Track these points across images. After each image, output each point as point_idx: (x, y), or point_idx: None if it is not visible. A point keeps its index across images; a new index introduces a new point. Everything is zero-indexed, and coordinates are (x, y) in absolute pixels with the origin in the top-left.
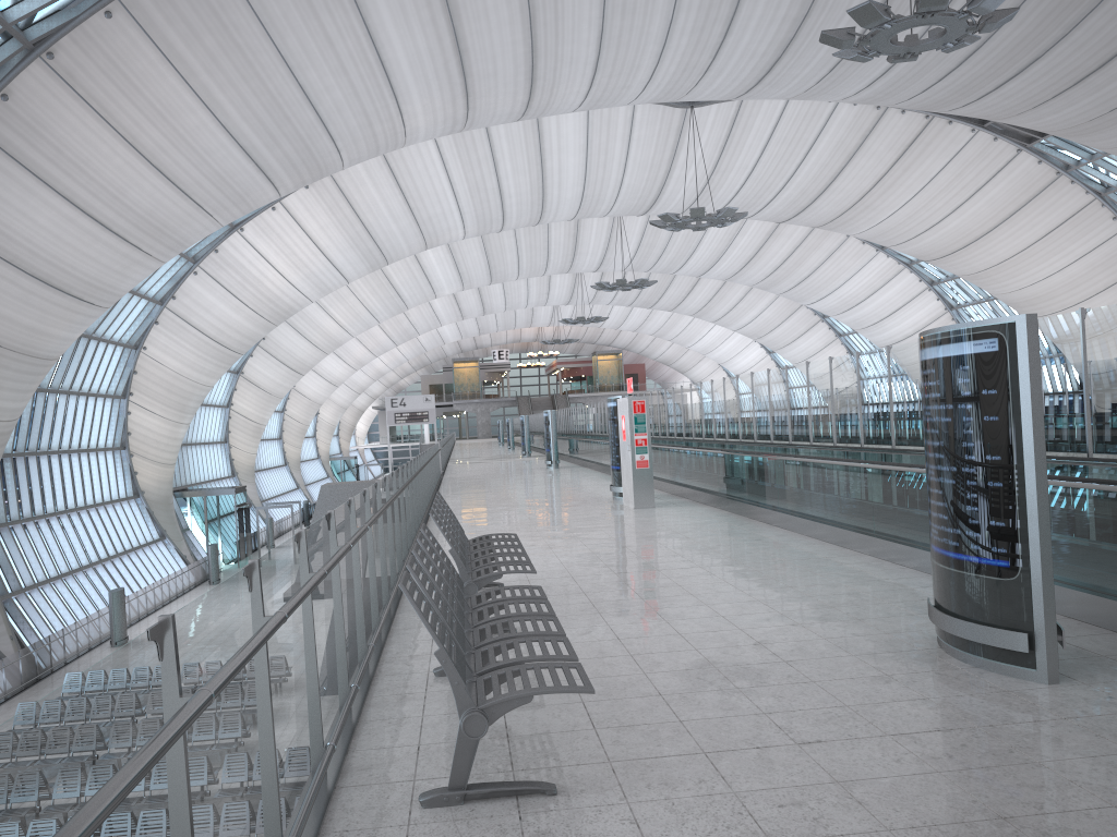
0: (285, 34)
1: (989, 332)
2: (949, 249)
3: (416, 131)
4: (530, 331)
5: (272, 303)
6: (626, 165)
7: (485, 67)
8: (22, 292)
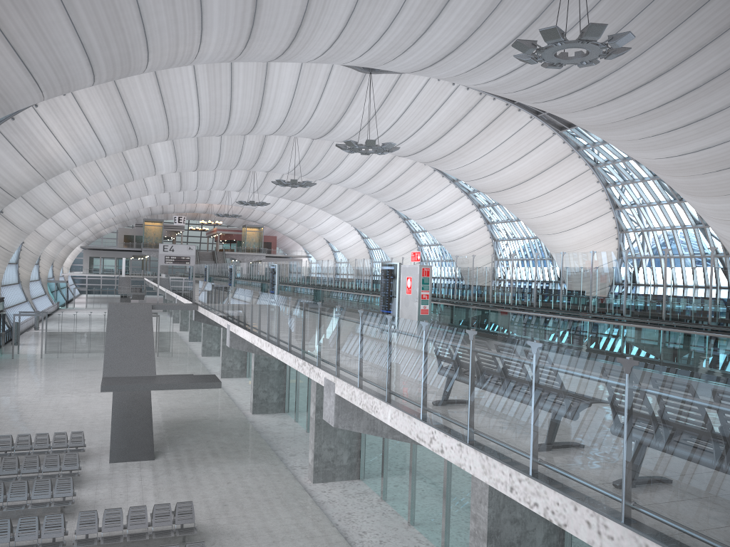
0: None
1: None
2: (502, 187)
3: (204, 56)
4: (203, 206)
5: (48, 164)
6: (318, 104)
7: (269, 20)
8: None
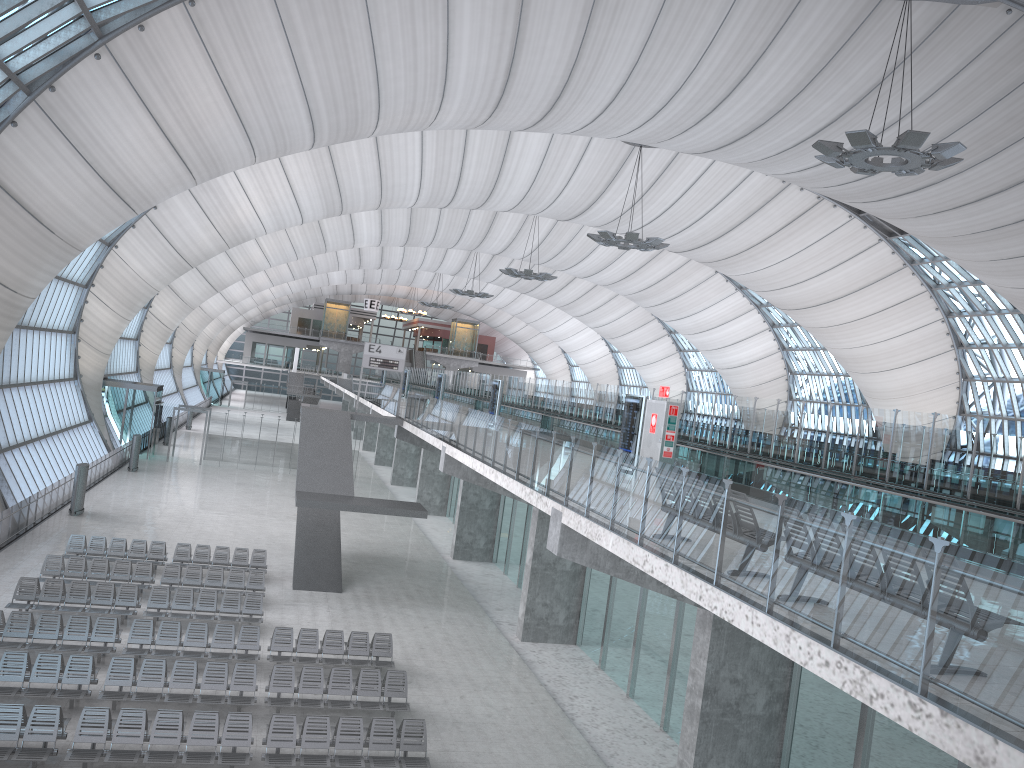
0: (382, 29)
1: None
2: (804, 304)
3: (440, 123)
4: (403, 289)
5: (236, 229)
6: (570, 179)
7: (523, 89)
8: (88, 191)
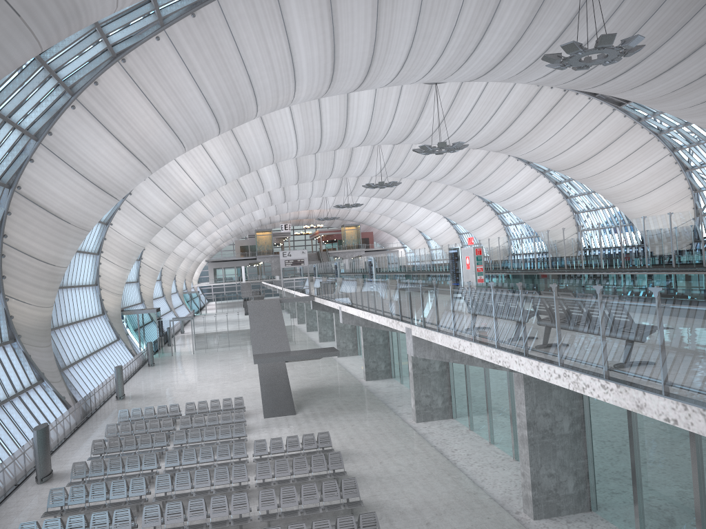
0: (246, 48)
1: None
2: (572, 164)
3: (298, 99)
4: (304, 212)
5: (184, 197)
6: (394, 116)
7: (345, 65)
8: (85, 192)
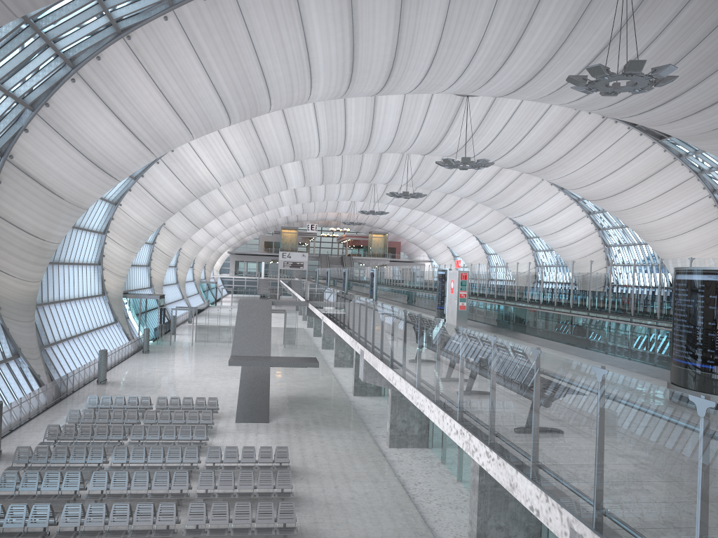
0: (259, 38)
1: (715, 272)
2: (605, 195)
3: (315, 97)
4: (332, 214)
5: (198, 185)
6: (422, 125)
7: (365, 67)
8: (82, 169)
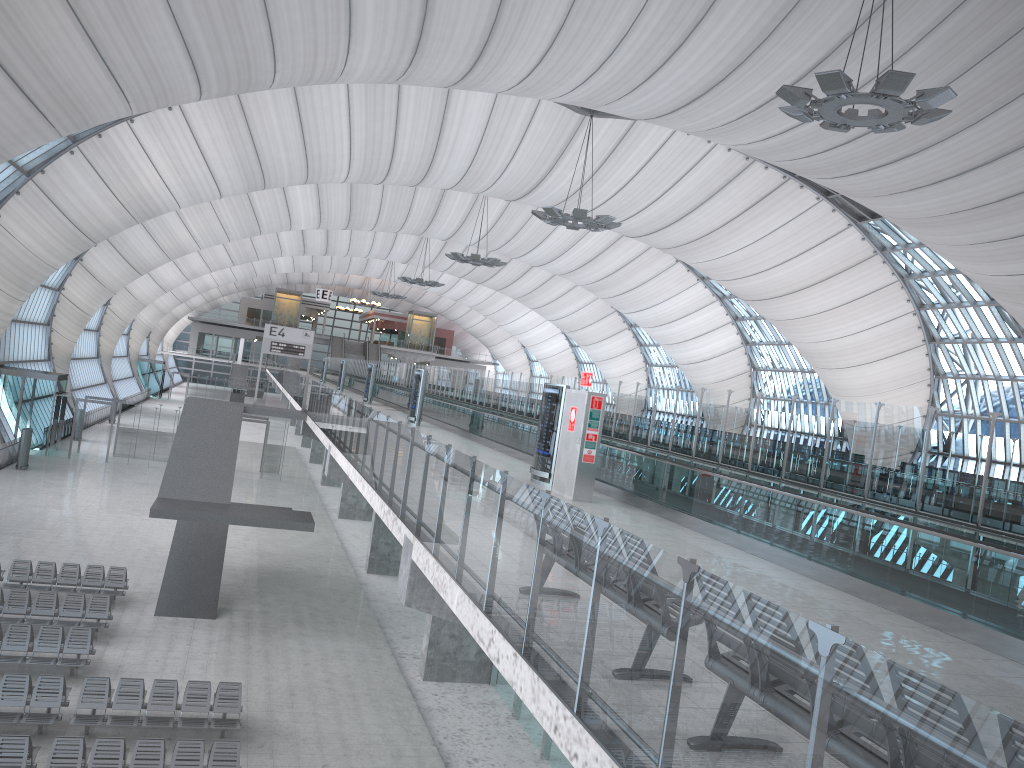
0: None
1: None
2: (768, 294)
3: (353, 72)
4: (357, 279)
5: (142, 200)
6: (516, 152)
7: (444, 30)
8: None
